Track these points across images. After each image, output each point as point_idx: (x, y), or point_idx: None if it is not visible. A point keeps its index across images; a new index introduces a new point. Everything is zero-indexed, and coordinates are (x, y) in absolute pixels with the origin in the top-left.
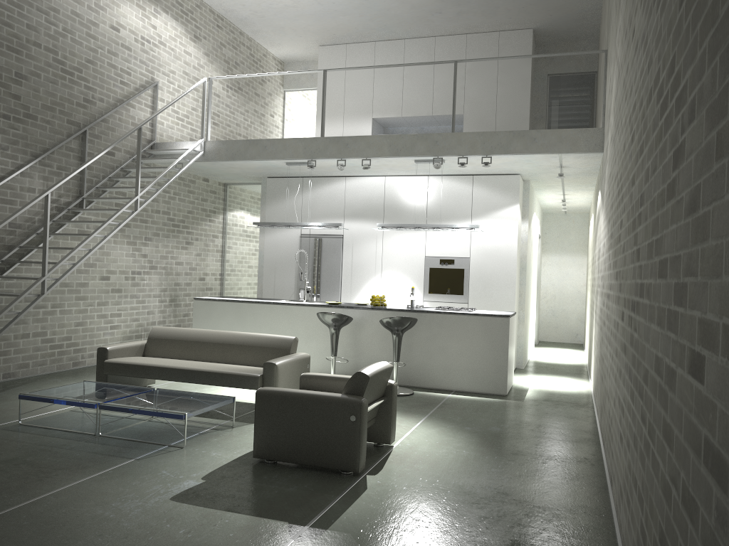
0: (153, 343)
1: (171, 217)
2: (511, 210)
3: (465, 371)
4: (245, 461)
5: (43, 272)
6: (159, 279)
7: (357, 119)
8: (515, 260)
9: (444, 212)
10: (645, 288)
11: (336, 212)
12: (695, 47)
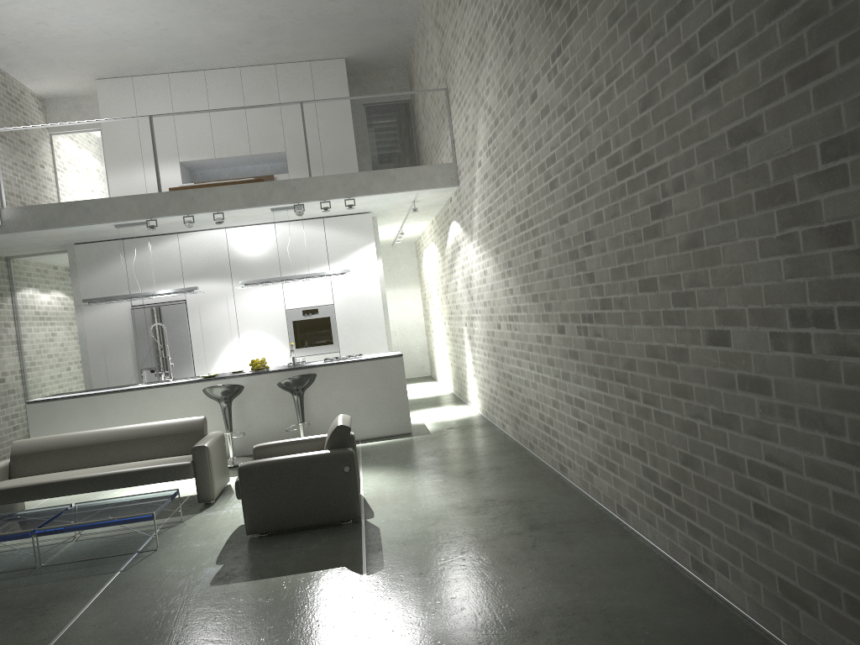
0: (20, 460)
1: None
2: (368, 250)
3: (368, 418)
4: (239, 541)
5: None
6: None
7: (160, 164)
8: (380, 300)
9: (299, 260)
10: (613, 301)
11: (173, 275)
12: (676, 145)
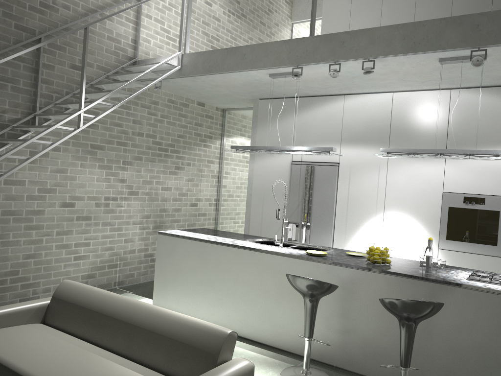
0: (55, 304)
1: (157, 141)
2: None
3: None
4: None
5: None
6: (140, 205)
7: None
8: None
9: (472, 136)
10: None
11: (332, 137)
12: None
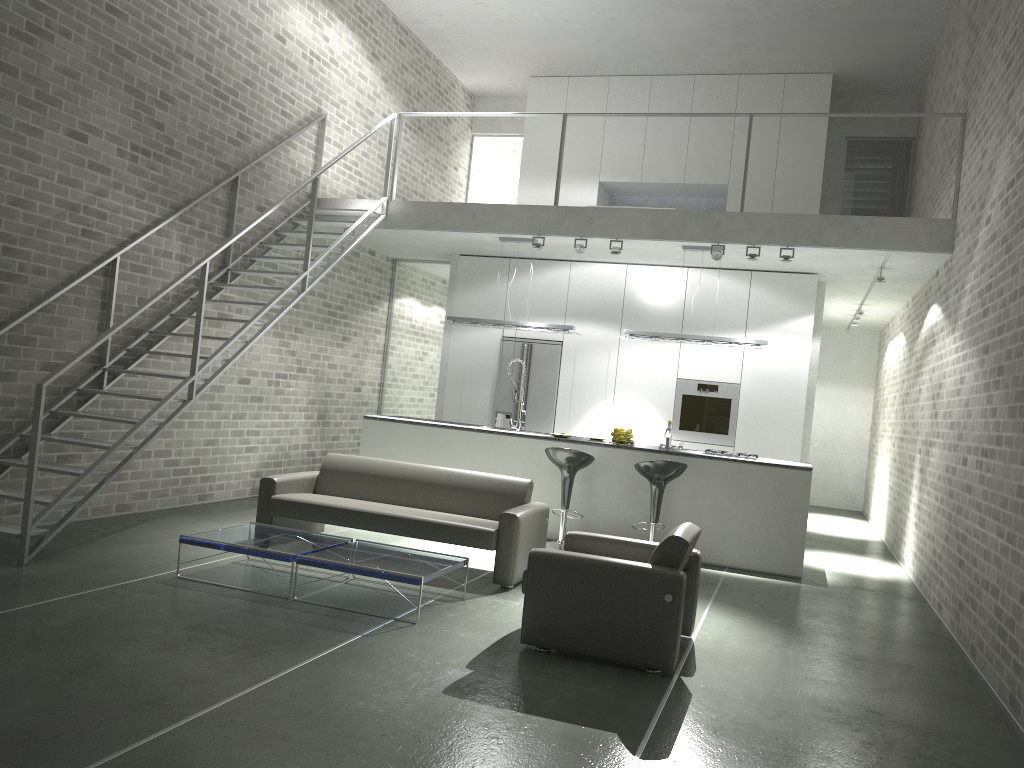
0: (328, 475)
1: (327, 302)
2: (802, 323)
3: (744, 541)
4: (509, 646)
5: (193, 370)
6: (307, 386)
7: (577, 182)
8: (803, 392)
9: (708, 320)
10: None
11: (554, 310)
12: None
